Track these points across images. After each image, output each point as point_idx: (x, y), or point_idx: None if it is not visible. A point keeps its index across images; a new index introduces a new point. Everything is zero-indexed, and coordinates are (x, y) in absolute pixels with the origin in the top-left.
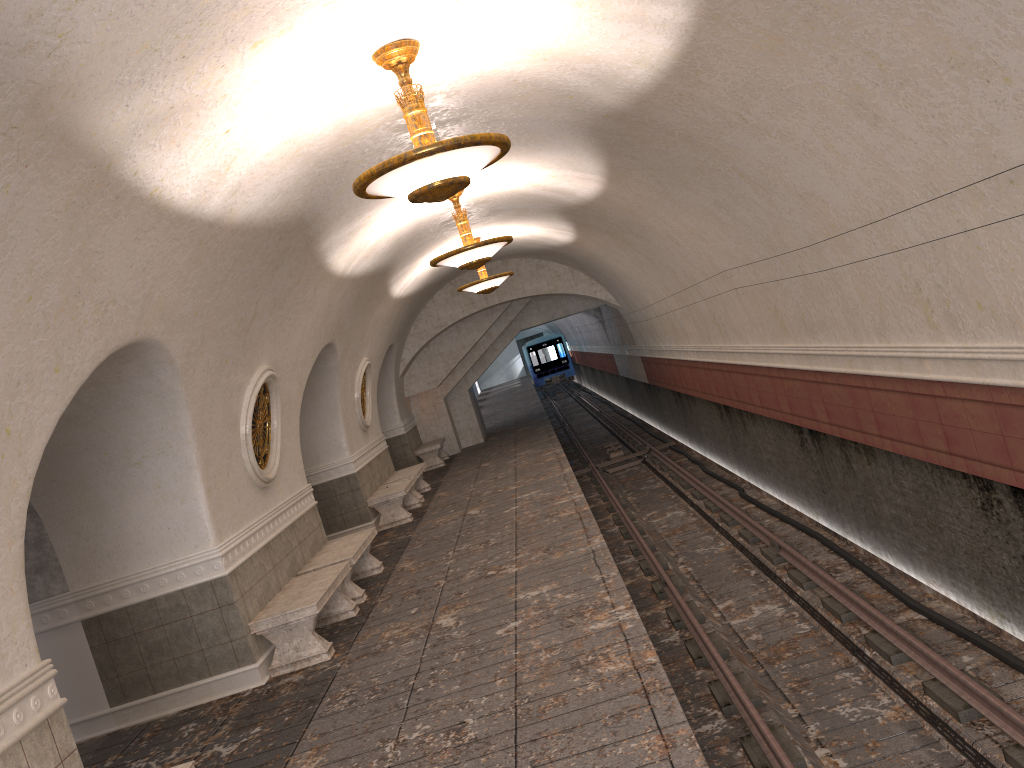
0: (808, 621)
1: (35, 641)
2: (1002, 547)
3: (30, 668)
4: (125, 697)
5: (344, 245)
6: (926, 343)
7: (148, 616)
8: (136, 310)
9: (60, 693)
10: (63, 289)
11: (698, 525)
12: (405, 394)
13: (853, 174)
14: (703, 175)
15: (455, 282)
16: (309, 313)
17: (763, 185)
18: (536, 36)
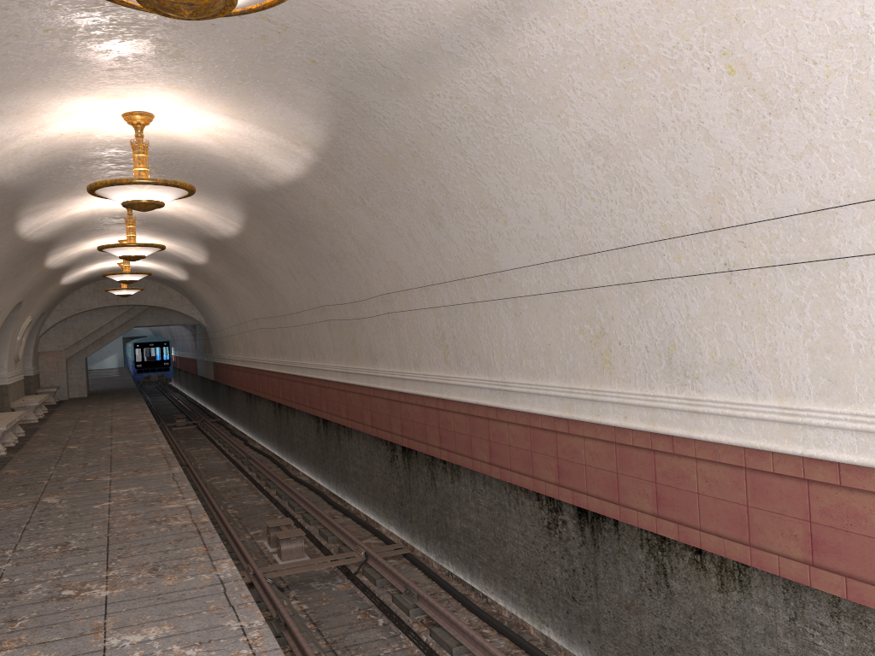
0: (248, 483)
1: None
2: (319, 445)
3: None
4: None
5: (58, 253)
6: (309, 362)
7: None
8: None
9: None
10: None
11: (216, 454)
12: (38, 349)
13: (292, 293)
14: (249, 274)
15: (99, 283)
16: (23, 283)
17: (269, 286)
18: (186, 210)
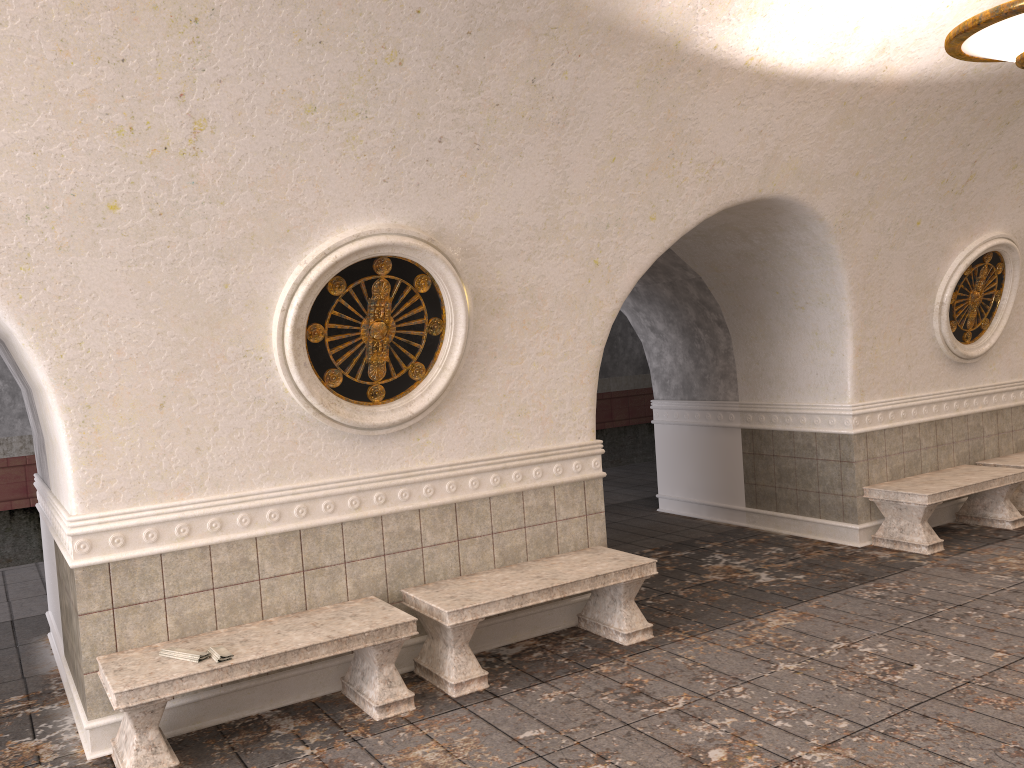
0: None
1: (593, 424)
2: None
3: (581, 441)
4: (756, 504)
5: None
6: None
7: (785, 445)
8: (756, 169)
9: (717, 479)
10: (652, 151)
11: None
12: None
13: None
14: None
15: None
16: None
17: None
18: None
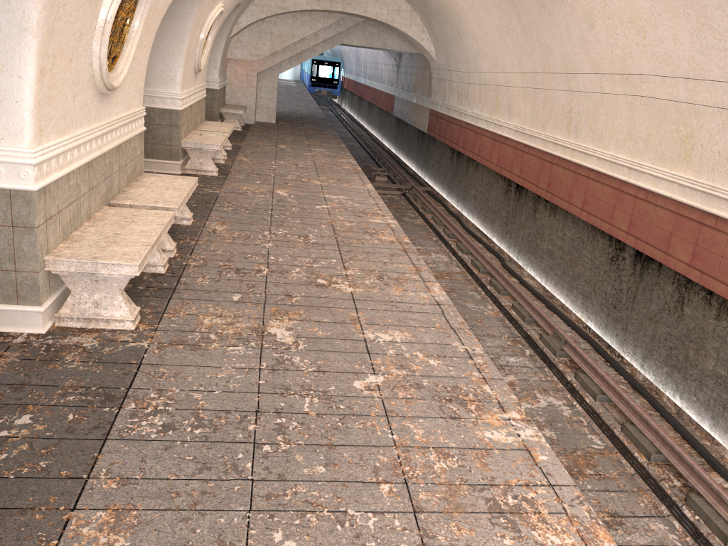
0: (599, 436)
1: None
2: None
3: None
4: None
5: None
6: None
7: None
8: None
9: None
10: None
11: (463, 278)
12: (227, 55)
13: None
14: None
15: None
16: None
17: None
18: None
